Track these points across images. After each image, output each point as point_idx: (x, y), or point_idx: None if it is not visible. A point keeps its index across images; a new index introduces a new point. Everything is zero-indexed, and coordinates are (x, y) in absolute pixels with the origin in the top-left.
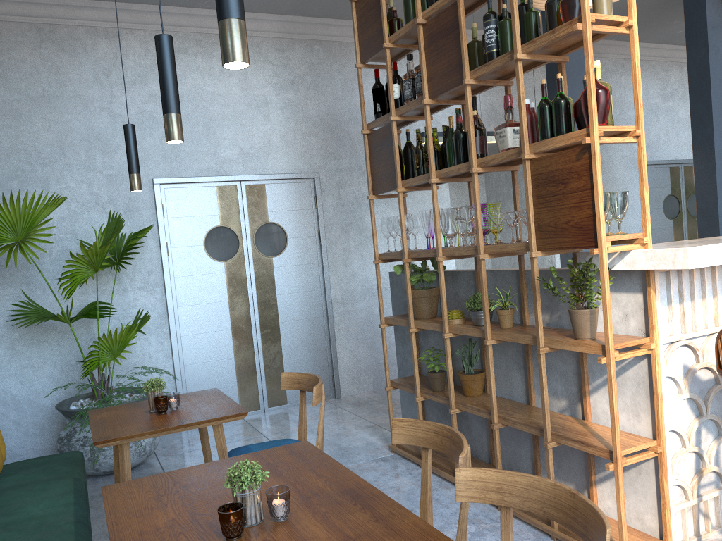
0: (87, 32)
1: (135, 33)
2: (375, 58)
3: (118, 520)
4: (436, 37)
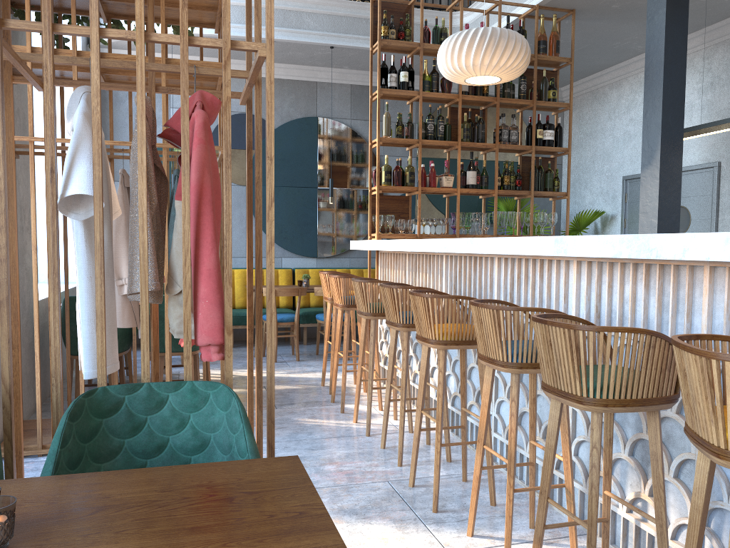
0: (609, 88)
1: (627, 79)
2: (554, 107)
3: (319, 285)
4: (473, 120)
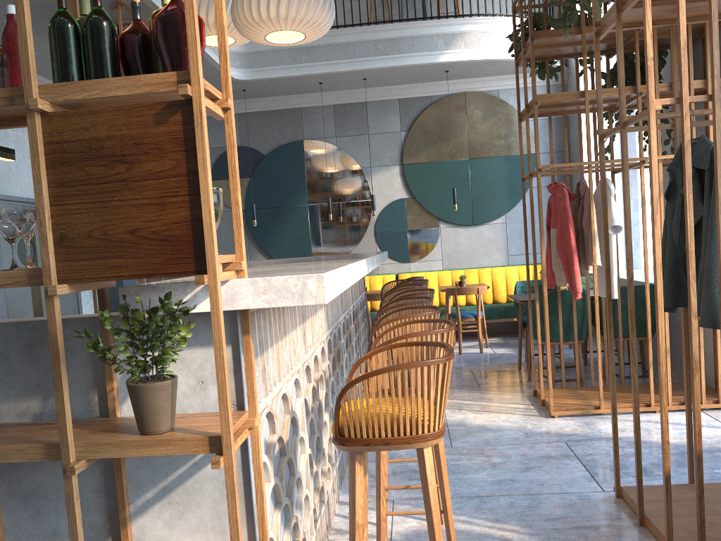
0: None
1: None
2: None
3: None
4: None
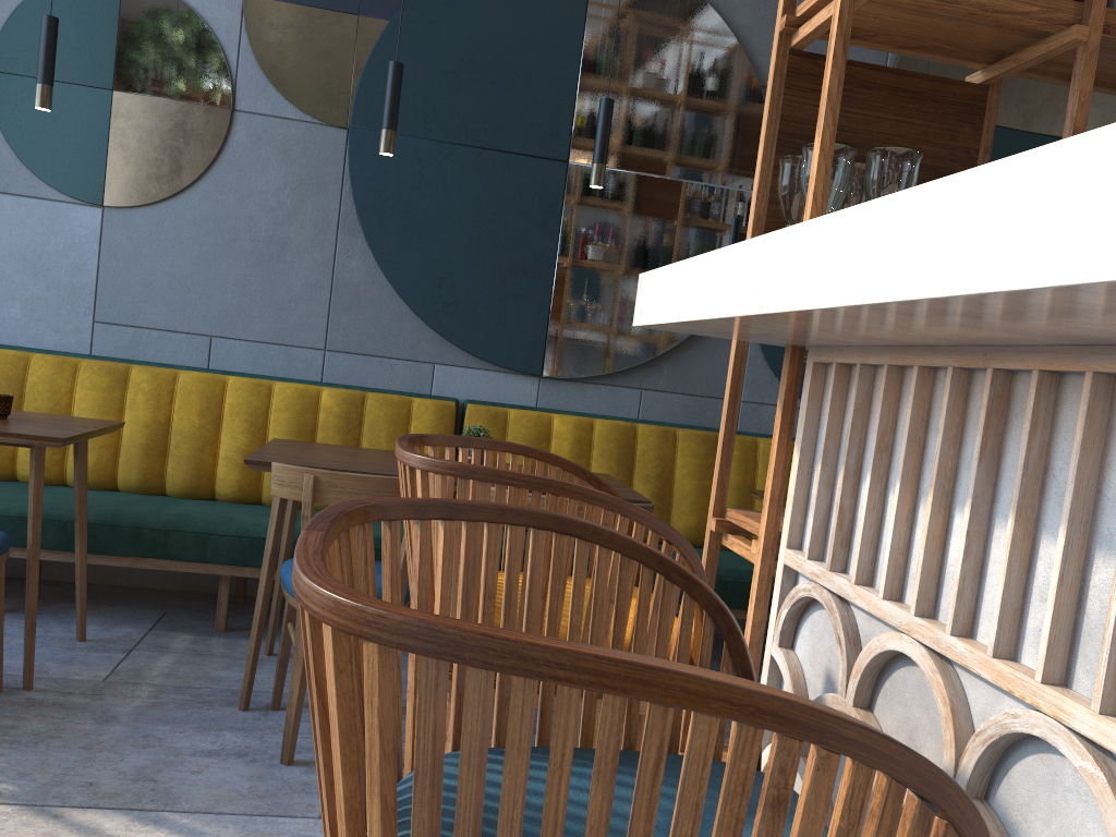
0: None
1: None
2: None
3: None
4: None
